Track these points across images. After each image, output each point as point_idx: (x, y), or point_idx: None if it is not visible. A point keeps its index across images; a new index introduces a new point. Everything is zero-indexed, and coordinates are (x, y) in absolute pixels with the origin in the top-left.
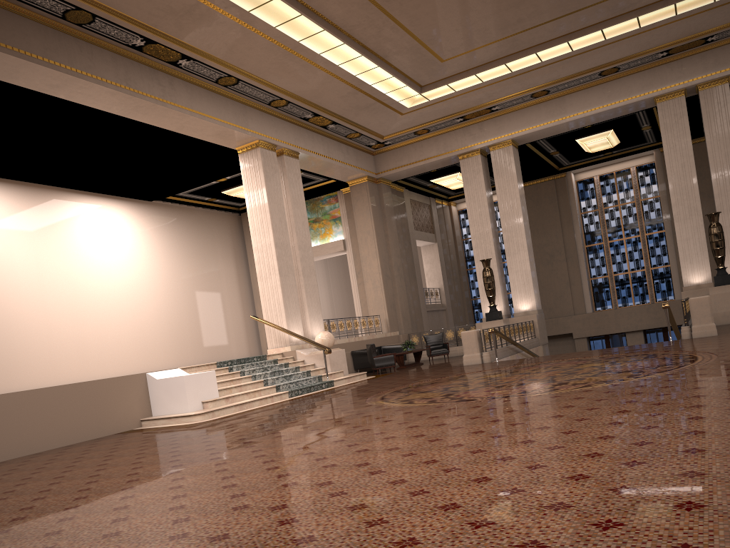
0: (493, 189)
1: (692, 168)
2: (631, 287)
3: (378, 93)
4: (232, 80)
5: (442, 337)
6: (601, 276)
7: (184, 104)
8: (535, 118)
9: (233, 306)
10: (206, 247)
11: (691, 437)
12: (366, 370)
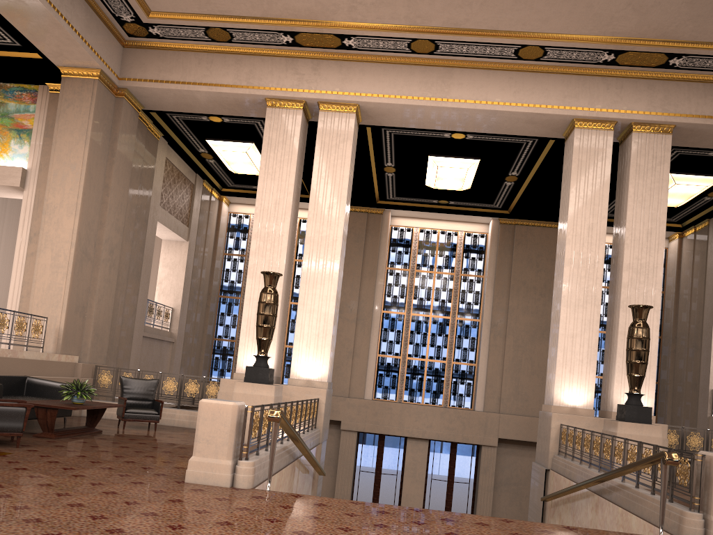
0: None
1: (602, 235)
2: (424, 380)
3: None
4: None
5: (155, 387)
6: (392, 355)
7: None
8: (403, 84)
9: None
10: None
11: None
12: None
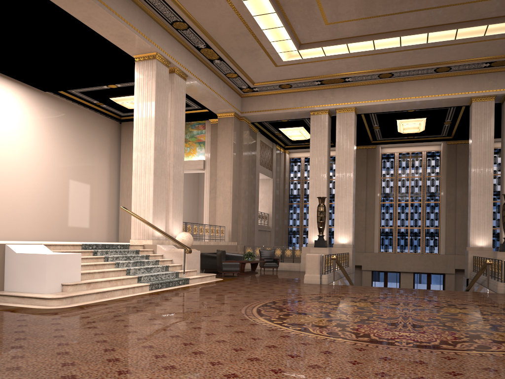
0: None
1: (491, 156)
2: (408, 239)
3: (265, 40)
4: None
5: (274, 253)
6: (388, 227)
7: None
8: (377, 94)
9: (101, 197)
10: (87, 143)
11: None
12: (209, 271)
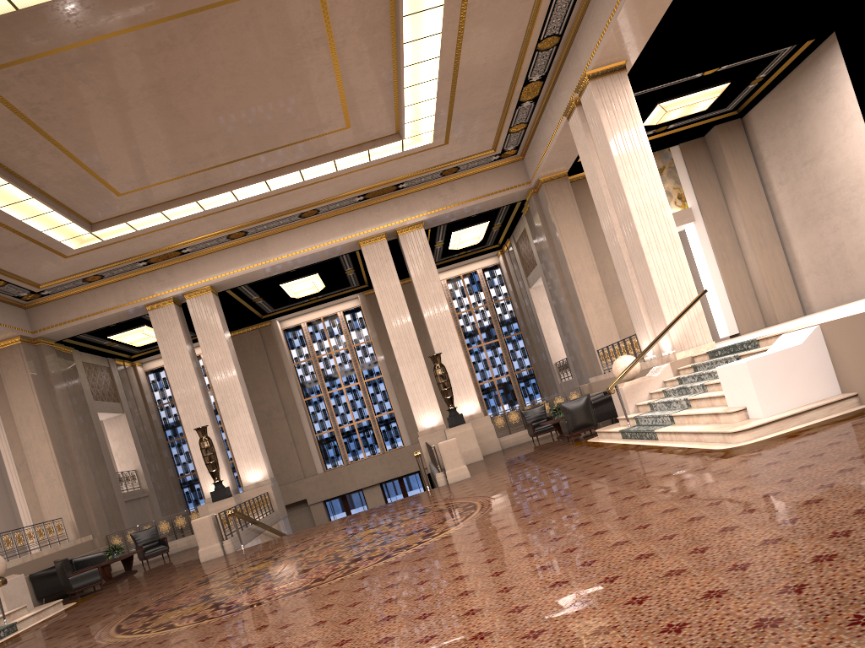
0: None
1: (406, 310)
2: (359, 439)
3: (33, 231)
4: None
5: (156, 531)
6: (326, 430)
7: None
8: (235, 261)
9: None
10: None
11: (560, 590)
12: (54, 597)
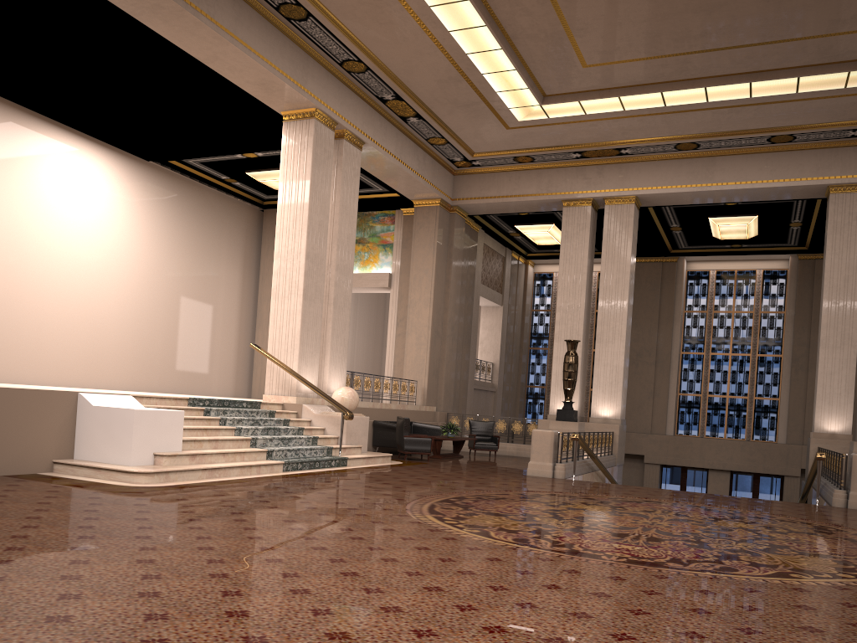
0: None
1: None
2: (726, 415)
3: (488, 89)
4: (300, 12)
5: (492, 427)
6: (692, 393)
7: (225, 24)
8: (673, 176)
9: (227, 326)
10: (208, 241)
11: None
12: (386, 449)
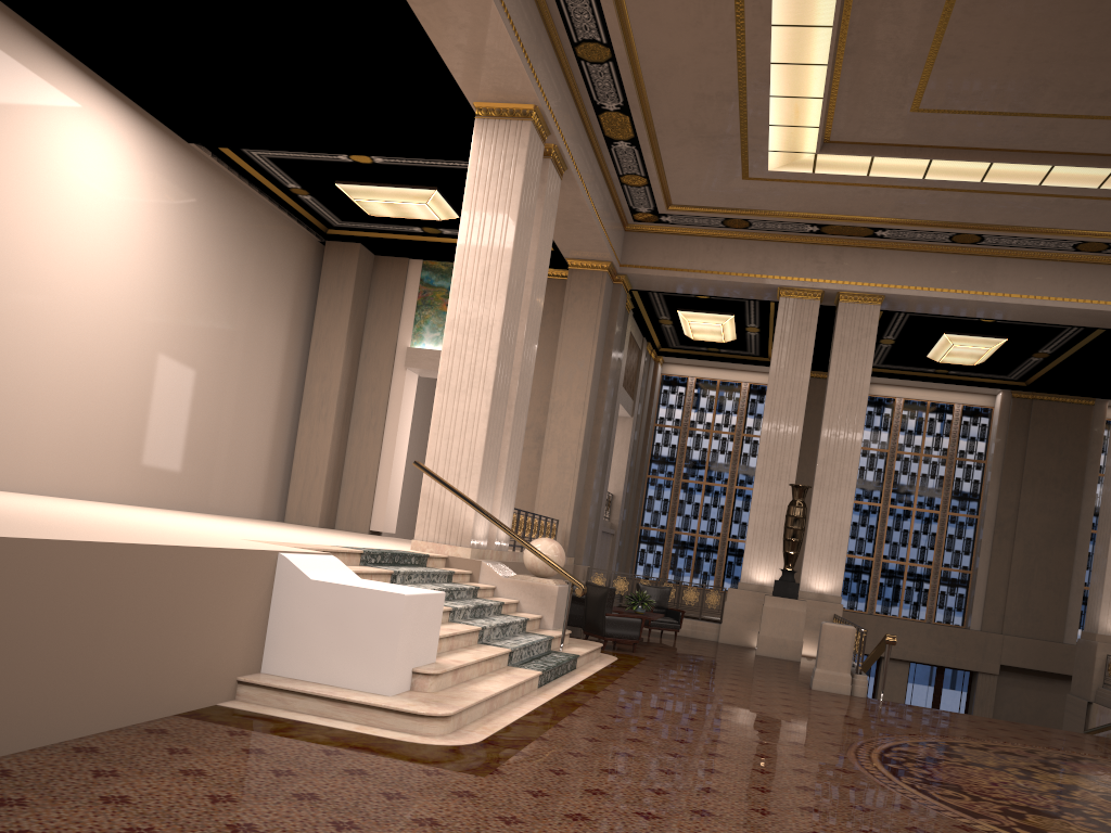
0: (739, 361)
1: None
2: (903, 588)
3: (760, 120)
4: None
5: (668, 595)
6: (862, 556)
7: None
8: (938, 275)
9: (262, 411)
10: (252, 280)
11: None
12: None
